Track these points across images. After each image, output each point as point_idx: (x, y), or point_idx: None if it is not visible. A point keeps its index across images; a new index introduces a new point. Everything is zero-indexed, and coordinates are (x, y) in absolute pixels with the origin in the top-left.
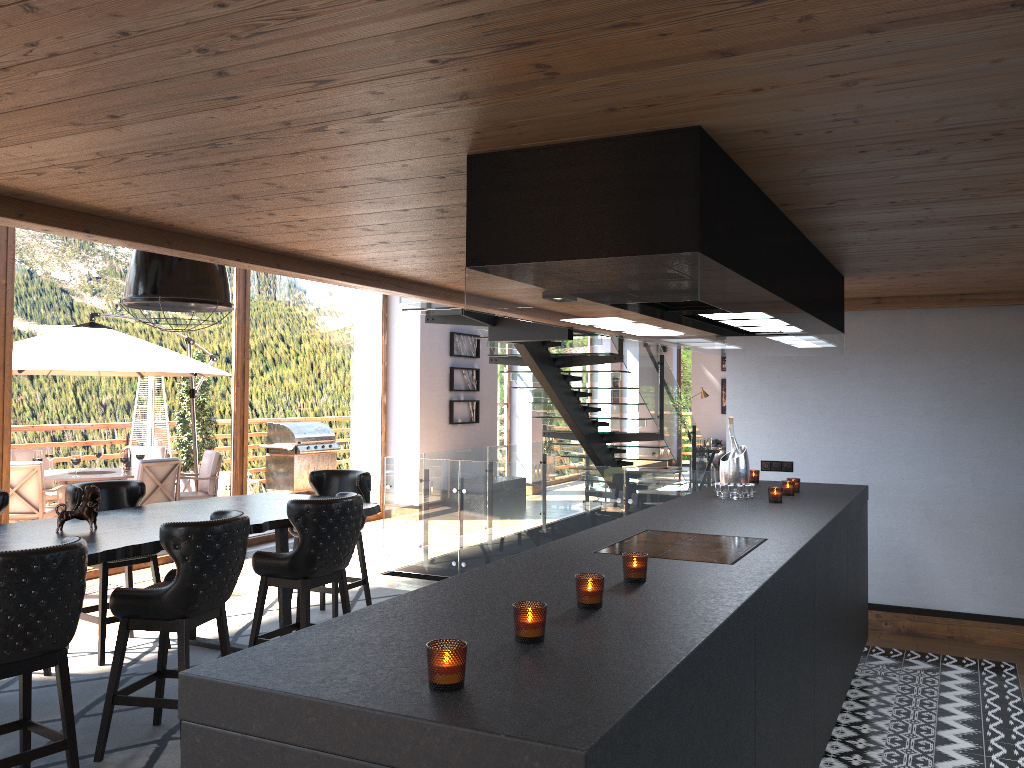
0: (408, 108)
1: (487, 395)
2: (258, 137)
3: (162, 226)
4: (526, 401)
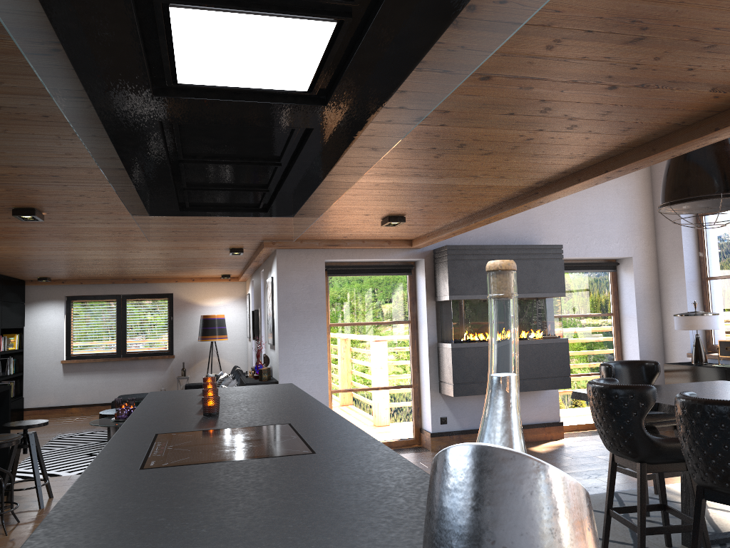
0: None
1: None
2: None
3: (633, 143)
4: None
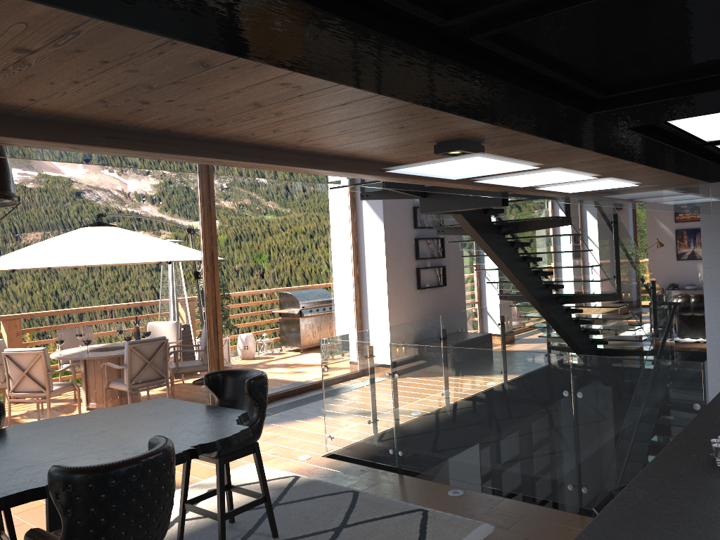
0: None
1: (453, 260)
2: None
3: None
4: None
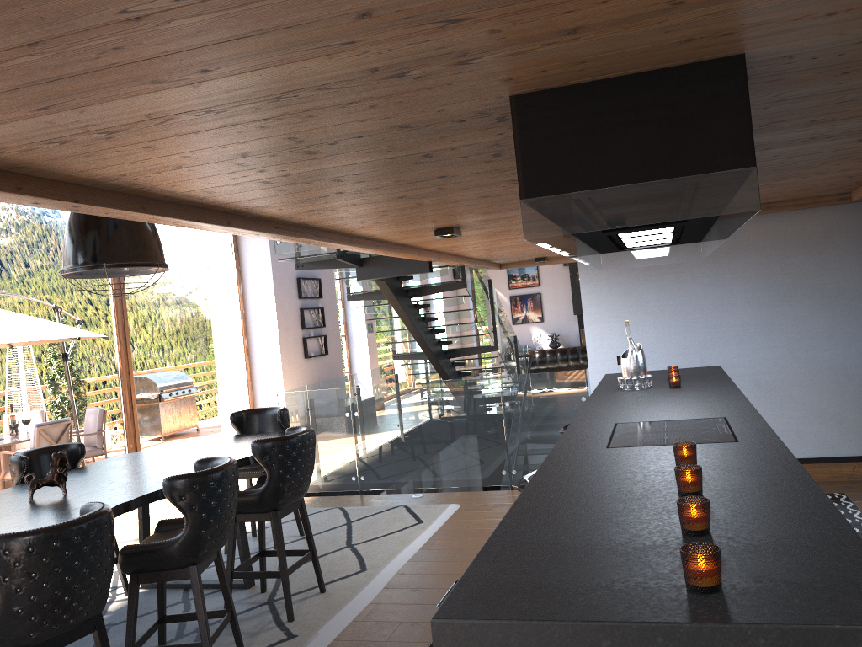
0: (507, 47)
1: (331, 330)
2: (330, 87)
3: (139, 192)
4: (361, 331)
